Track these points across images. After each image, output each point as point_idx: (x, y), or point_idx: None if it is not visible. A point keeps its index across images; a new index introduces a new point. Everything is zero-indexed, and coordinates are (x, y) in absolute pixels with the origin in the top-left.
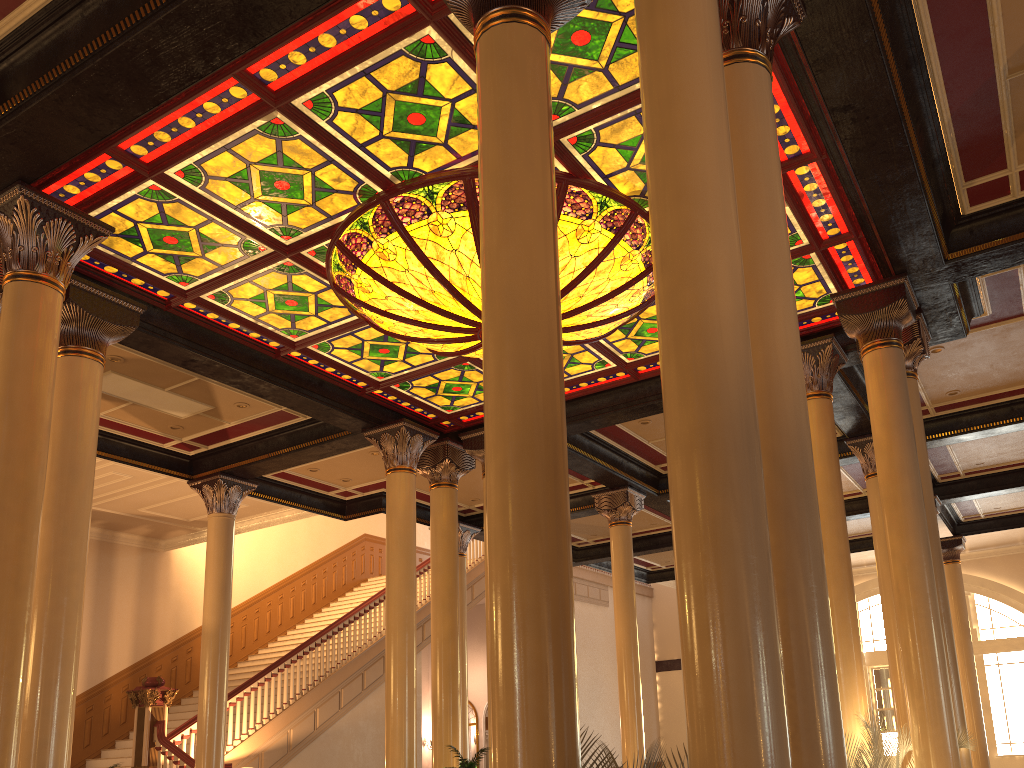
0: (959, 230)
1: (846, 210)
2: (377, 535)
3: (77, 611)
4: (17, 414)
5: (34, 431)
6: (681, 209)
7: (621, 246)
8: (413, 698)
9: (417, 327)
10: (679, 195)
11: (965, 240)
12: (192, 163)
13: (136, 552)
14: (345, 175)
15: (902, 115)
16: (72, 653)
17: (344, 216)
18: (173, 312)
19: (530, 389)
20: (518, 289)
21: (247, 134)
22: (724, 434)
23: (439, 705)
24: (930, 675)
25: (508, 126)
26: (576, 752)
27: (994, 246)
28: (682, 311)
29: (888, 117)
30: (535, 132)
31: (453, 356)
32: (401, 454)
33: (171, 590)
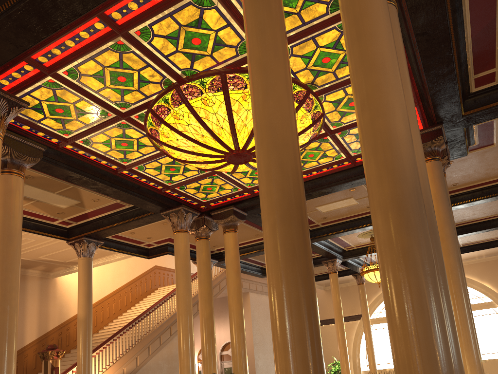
0: (469, 100)
1: (414, 90)
2: (162, 266)
3: (15, 313)
4: None
5: None
6: (373, 75)
7: (301, 110)
8: (193, 349)
9: (193, 155)
10: (371, 67)
11: (472, 105)
12: (72, 67)
13: (38, 279)
14: (156, 73)
15: (451, 37)
16: (13, 336)
17: (154, 96)
18: (60, 150)
19: (287, 179)
20: (276, 124)
21: (103, 50)
22: (408, 200)
23: (205, 352)
24: (465, 326)
25: (264, 34)
26: None
27: (486, 108)
28: (378, 132)
29: (444, 38)
30: (279, 38)
31: (211, 171)
32: (181, 223)
33: (57, 298)
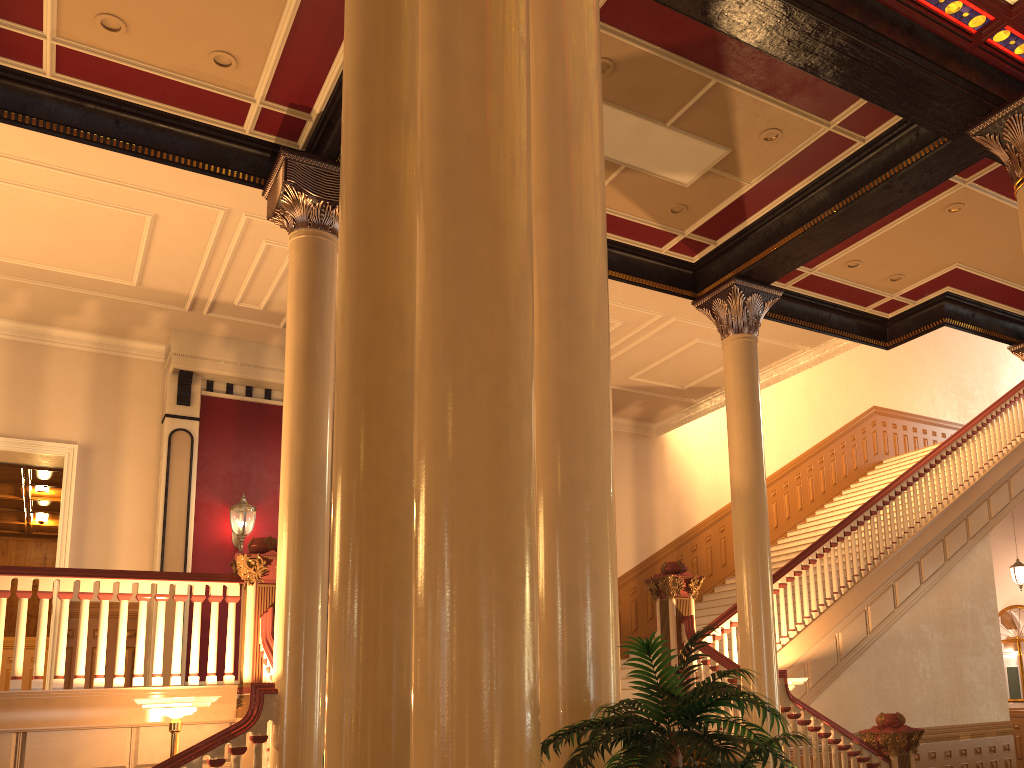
0: None
1: None
2: (888, 407)
3: (602, 363)
4: None
5: None
6: None
7: None
8: None
9: None
10: None
11: None
12: None
13: (628, 439)
14: None
15: None
16: (602, 435)
17: None
18: None
19: None
20: None
21: None
22: None
23: None
24: None
25: None
26: None
27: None
28: None
29: None
30: None
31: None
32: None
33: (668, 480)
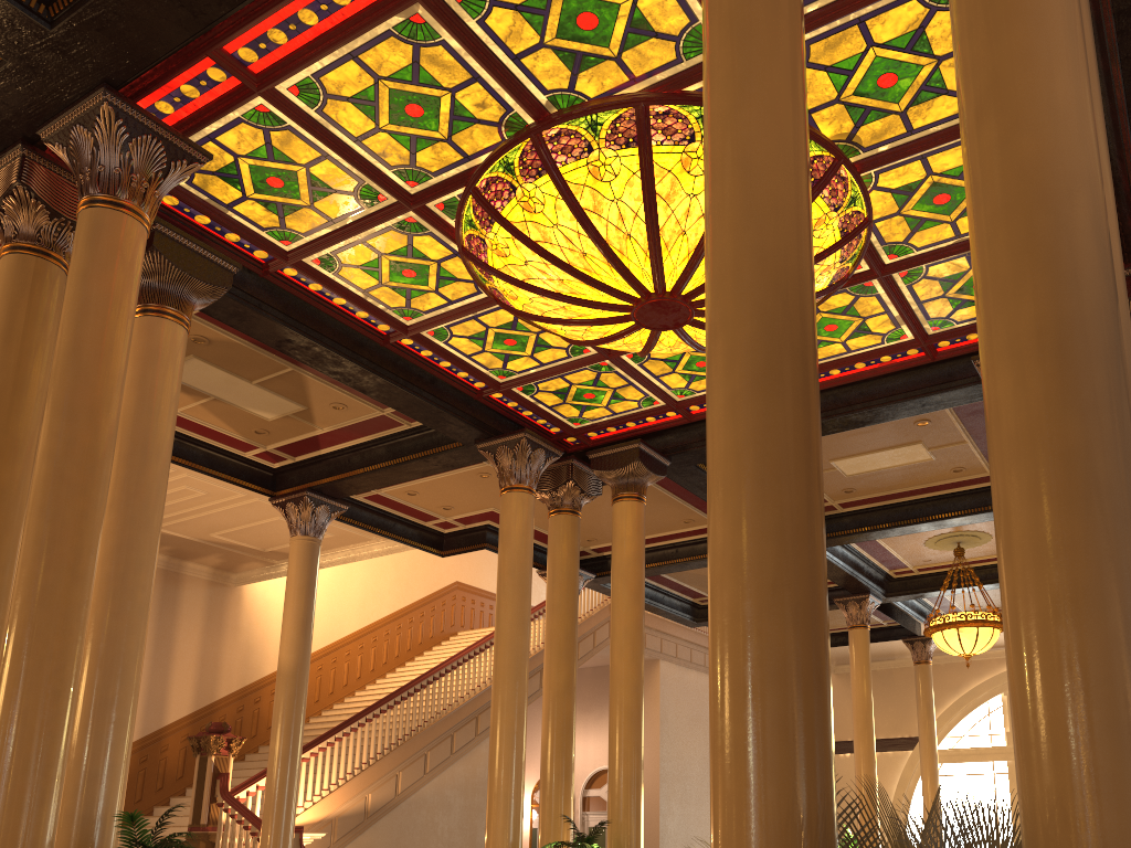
0: None
1: None
2: (470, 584)
3: (142, 619)
4: (85, 365)
5: (105, 387)
6: (1014, 32)
7: (817, 205)
8: (522, 757)
9: (559, 303)
10: (1011, 14)
11: None
12: (310, 75)
13: (204, 585)
14: (491, 99)
15: None
16: (133, 669)
17: (484, 157)
18: (270, 279)
19: (776, 291)
20: (761, 161)
21: (379, 36)
22: (1084, 333)
23: (550, 769)
24: None
25: None
26: (833, 788)
27: None
28: (1016, 168)
29: None
30: None
31: (596, 345)
32: (519, 471)
33: (240, 631)
